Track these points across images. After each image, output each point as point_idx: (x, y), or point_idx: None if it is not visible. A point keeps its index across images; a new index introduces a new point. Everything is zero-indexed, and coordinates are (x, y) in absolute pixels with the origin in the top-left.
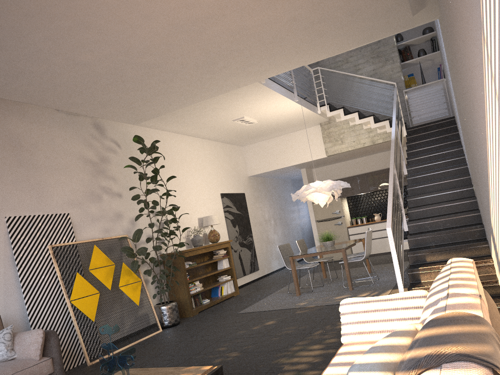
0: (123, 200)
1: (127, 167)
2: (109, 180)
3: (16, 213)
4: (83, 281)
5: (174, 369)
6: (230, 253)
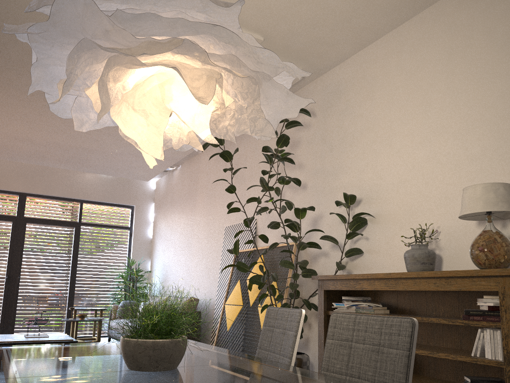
0: (307, 193)
1: (319, 141)
2: (295, 170)
3: (230, 223)
4: (239, 289)
5: (24, 340)
6: (505, 315)
